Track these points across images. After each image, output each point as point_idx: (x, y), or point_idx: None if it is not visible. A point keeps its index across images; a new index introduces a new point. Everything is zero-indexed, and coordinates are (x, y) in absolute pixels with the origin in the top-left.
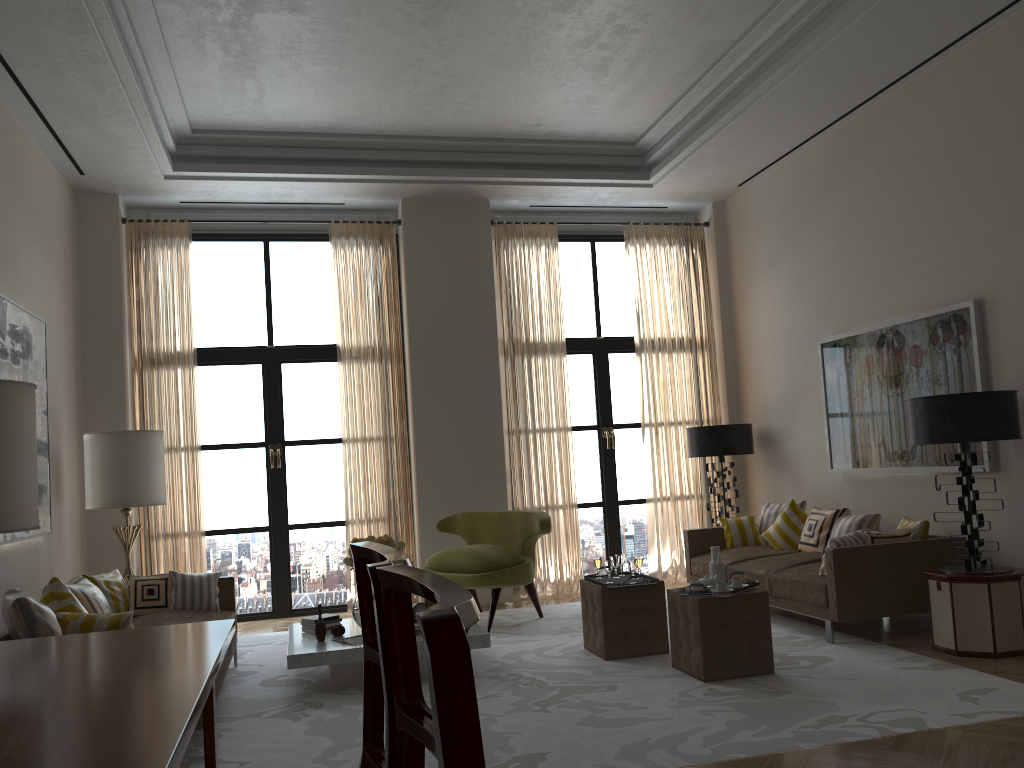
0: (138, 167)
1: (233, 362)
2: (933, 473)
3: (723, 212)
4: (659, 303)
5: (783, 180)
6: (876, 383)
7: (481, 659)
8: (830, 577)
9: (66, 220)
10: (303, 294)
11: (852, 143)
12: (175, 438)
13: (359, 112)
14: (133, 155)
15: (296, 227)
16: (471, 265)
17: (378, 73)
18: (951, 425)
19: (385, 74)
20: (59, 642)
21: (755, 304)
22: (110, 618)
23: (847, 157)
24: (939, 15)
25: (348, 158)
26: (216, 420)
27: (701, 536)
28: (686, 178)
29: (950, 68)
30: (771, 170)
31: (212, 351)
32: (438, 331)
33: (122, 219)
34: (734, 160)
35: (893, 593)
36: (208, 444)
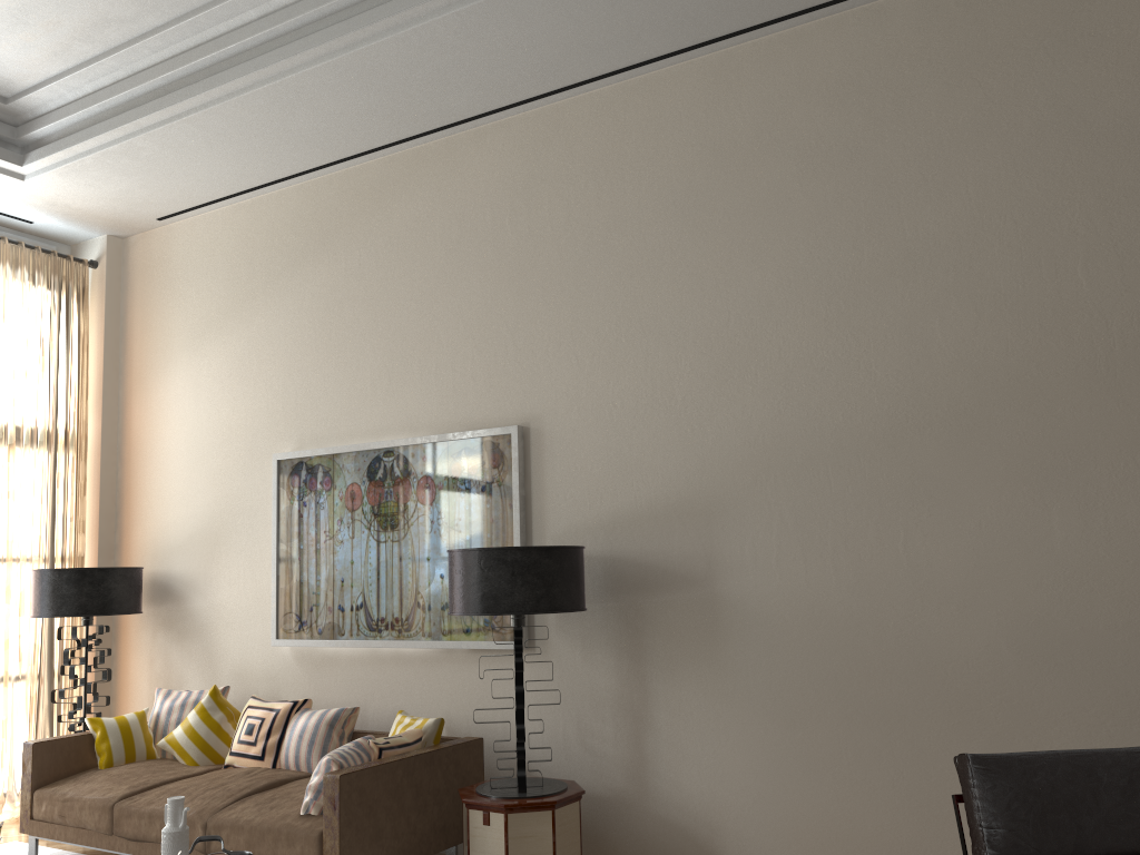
0: None
1: None
2: (436, 649)
3: (122, 253)
4: (4, 366)
5: (235, 226)
6: (363, 522)
7: None
8: (331, 820)
9: None
10: None
11: (353, 198)
12: None
13: None
14: None
15: None
16: None
17: None
18: (524, 589)
19: None
20: None
21: (165, 392)
22: None
23: (343, 214)
24: (532, 55)
25: None
26: None
27: (56, 751)
28: (87, 182)
29: (506, 134)
30: (216, 209)
31: None
32: None
33: None
34: (174, 176)
35: (407, 831)
36: None
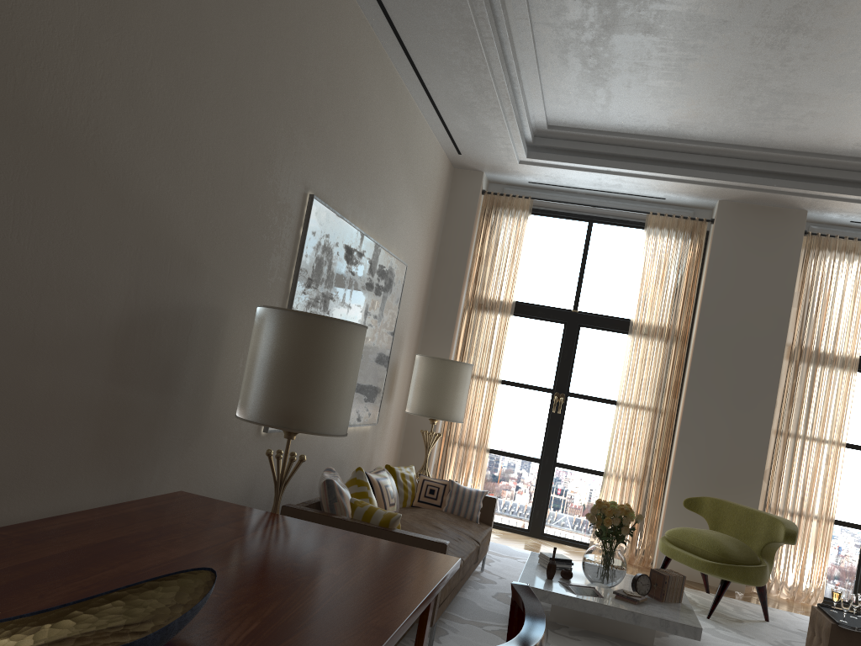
0: (500, 152)
1: (541, 318)
2: None
3: None
4: None
5: None
6: None
7: (691, 645)
8: None
9: (441, 188)
10: (611, 271)
11: None
12: (483, 370)
13: (693, 121)
14: (497, 143)
15: (618, 213)
16: (774, 270)
17: (716, 88)
18: None
19: (723, 90)
20: (329, 535)
21: None
22: (385, 514)
23: None
24: None
25: (675, 160)
26: (518, 362)
27: None
28: None
29: None
30: None
31: (527, 306)
32: (726, 326)
33: (482, 191)
34: None
35: None
36: (507, 380)
